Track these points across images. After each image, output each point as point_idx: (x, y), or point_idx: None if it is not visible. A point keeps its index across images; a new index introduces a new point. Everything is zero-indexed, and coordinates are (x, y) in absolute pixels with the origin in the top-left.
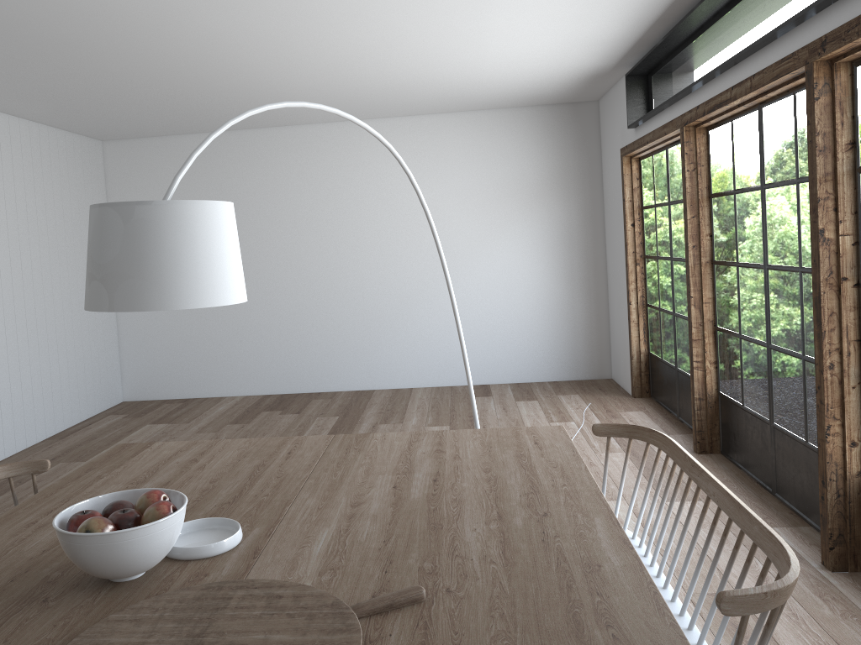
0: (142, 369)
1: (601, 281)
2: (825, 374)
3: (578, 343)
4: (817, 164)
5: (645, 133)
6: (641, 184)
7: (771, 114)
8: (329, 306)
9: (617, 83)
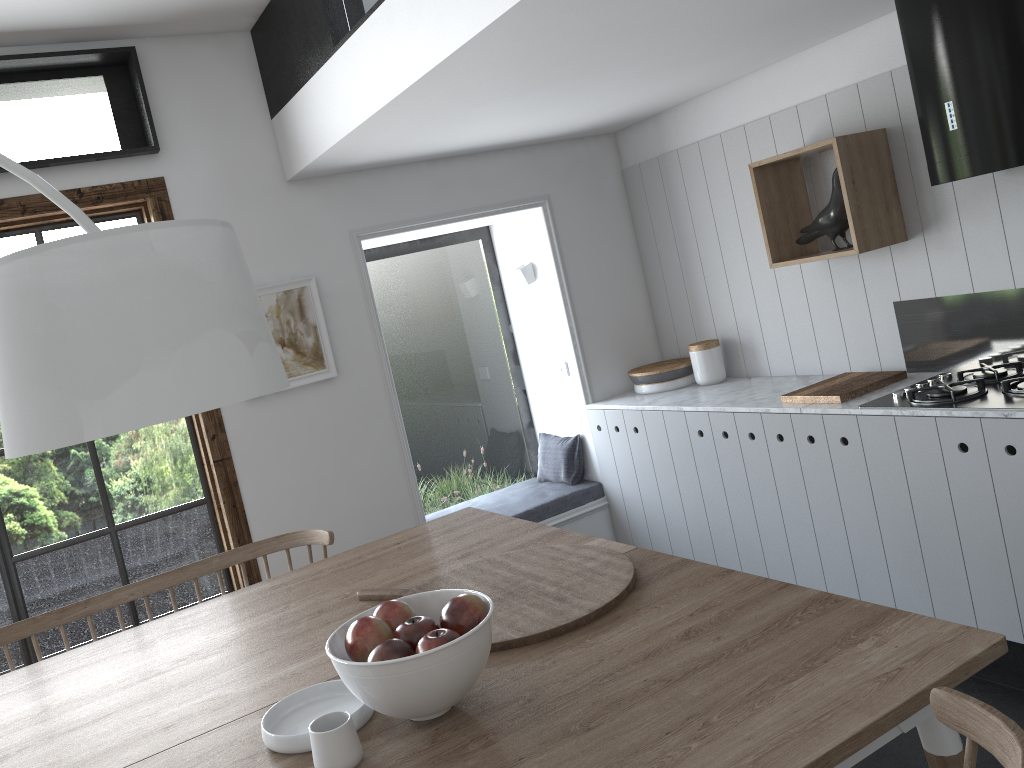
0: None
1: None
2: None
3: None
4: None
5: None
6: None
7: None
8: None
9: None
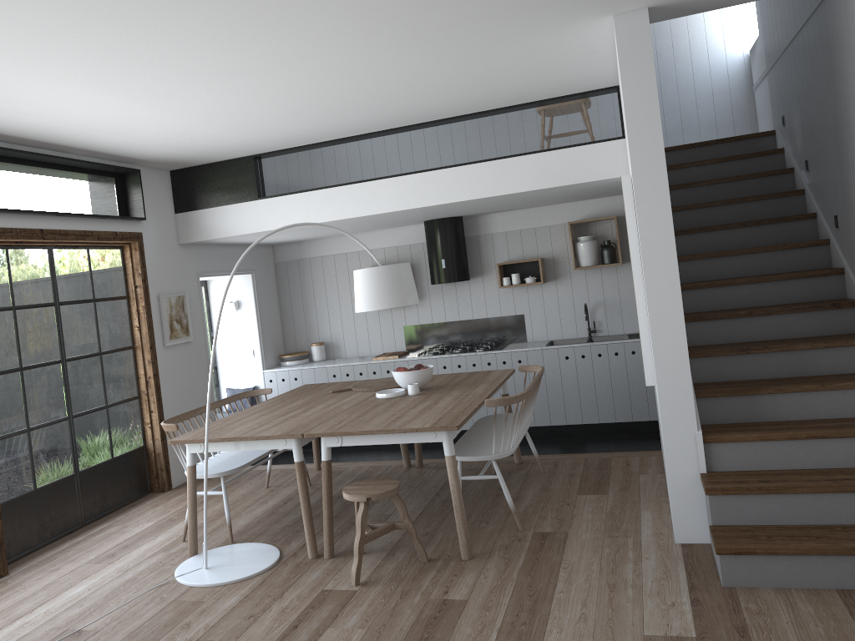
0: None
1: None
2: None
3: None
4: None
5: None
6: None
7: None
8: None
9: None
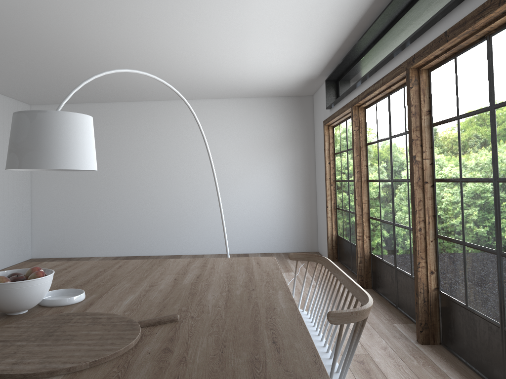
0: (44, 239)
1: (313, 196)
2: (417, 234)
3: (299, 230)
4: (412, 121)
5: (335, 111)
6: (334, 140)
7: (394, 98)
8: (157, 205)
9: (322, 85)
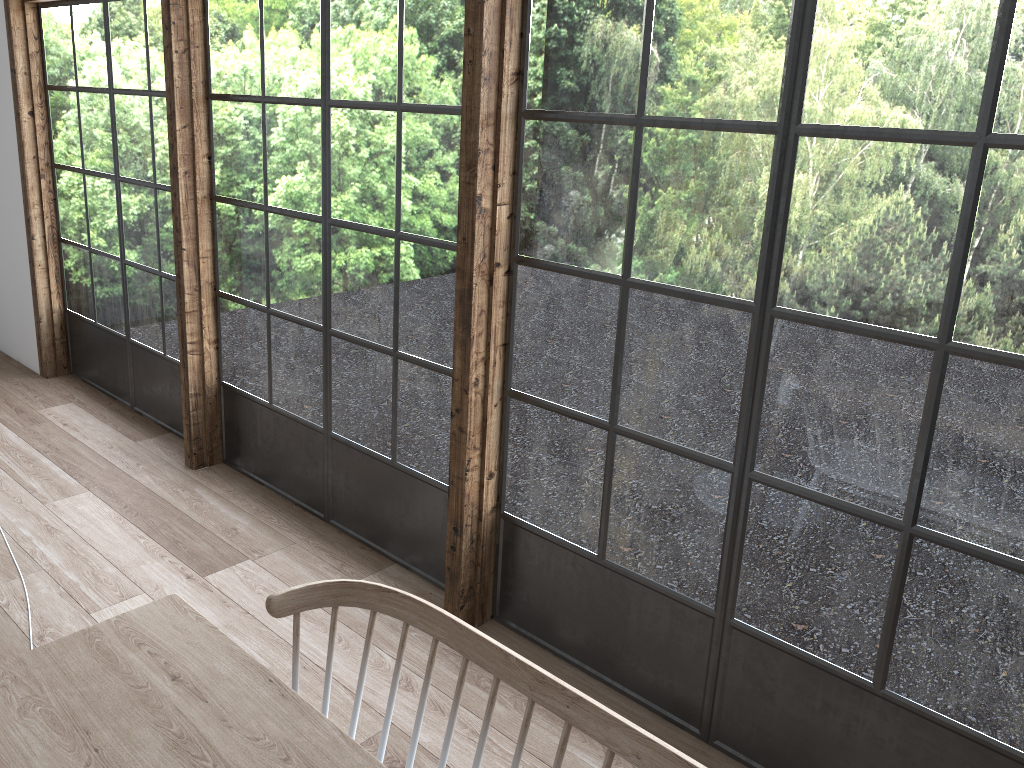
0: None
1: None
2: (470, 394)
3: None
4: (482, 99)
5: None
6: (44, 48)
7: None
8: None
9: None
